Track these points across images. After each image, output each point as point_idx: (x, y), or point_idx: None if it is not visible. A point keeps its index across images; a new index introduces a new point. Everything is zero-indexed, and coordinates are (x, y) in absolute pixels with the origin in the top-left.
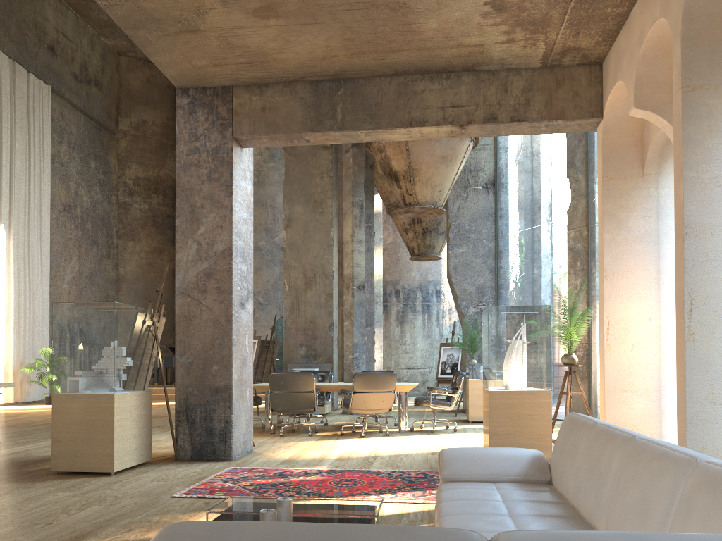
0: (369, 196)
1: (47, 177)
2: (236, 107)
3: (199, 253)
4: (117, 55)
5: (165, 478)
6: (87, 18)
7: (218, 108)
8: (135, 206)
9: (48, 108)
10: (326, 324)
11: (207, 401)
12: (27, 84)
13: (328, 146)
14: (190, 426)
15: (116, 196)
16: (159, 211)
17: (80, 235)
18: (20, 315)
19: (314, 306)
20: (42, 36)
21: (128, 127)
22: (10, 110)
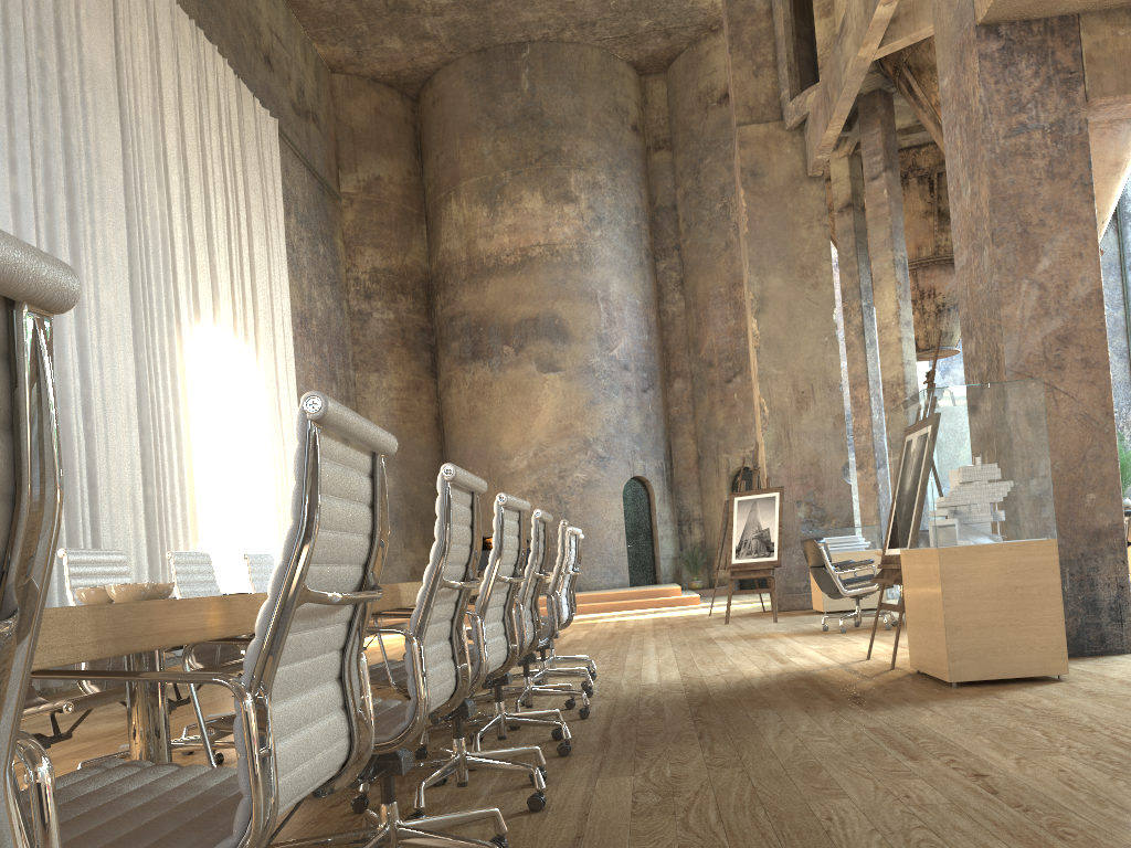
0: (864, 257)
1: (285, 270)
2: (1089, 49)
3: (1043, 304)
4: (329, 72)
5: None
6: (301, 10)
7: (1055, 54)
8: (376, 316)
9: (276, 156)
10: (838, 465)
11: (1081, 555)
12: (253, 116)
13: (818, 175)
14: None
15: (347, 301)
16: (410, 322)
17: (318, 365)
18: (278, 497)
19: (814, 438)
20: (257, 38)
21: (355, 189)
22: (242, 158)
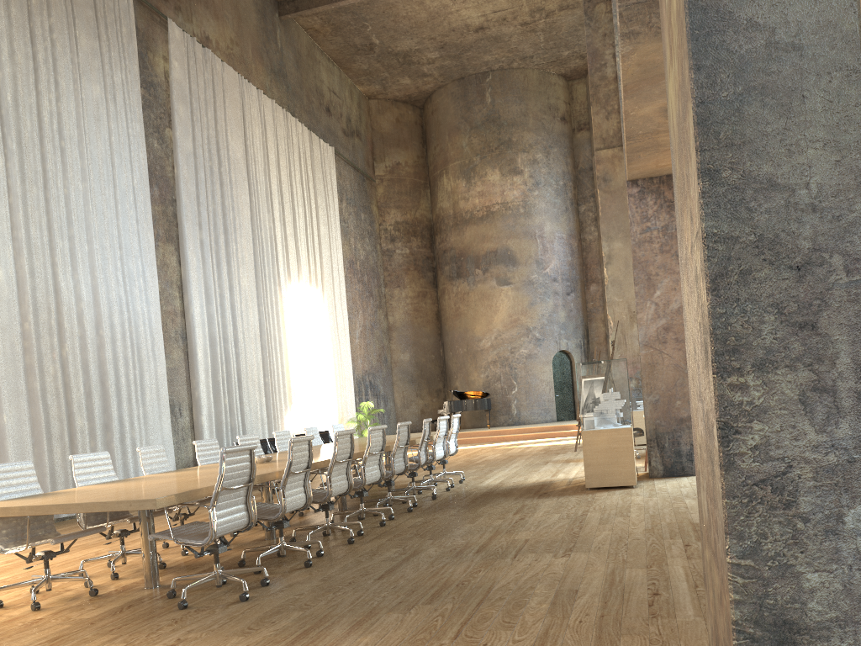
0: None
1: (339, 237)
2: None
3: (657, 312)
4: (367, 99)
5: (681, 486)
6: (348, 70)
7: (664, 193)
8: (397, 252)
9: (333, 169)
10: None
11: (673, 430)
12: (319, 150)
13: None
14: (660, 450)
15: (379, 244)
16: (419, 254)
17: (361, 289)
18: (336, 373)
19: None
20: (321, 99)
21: (384, 172)
22: (313, 179)
